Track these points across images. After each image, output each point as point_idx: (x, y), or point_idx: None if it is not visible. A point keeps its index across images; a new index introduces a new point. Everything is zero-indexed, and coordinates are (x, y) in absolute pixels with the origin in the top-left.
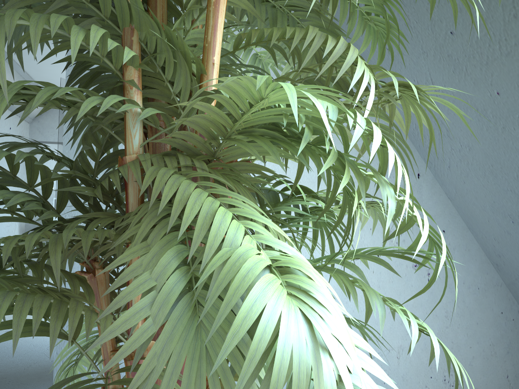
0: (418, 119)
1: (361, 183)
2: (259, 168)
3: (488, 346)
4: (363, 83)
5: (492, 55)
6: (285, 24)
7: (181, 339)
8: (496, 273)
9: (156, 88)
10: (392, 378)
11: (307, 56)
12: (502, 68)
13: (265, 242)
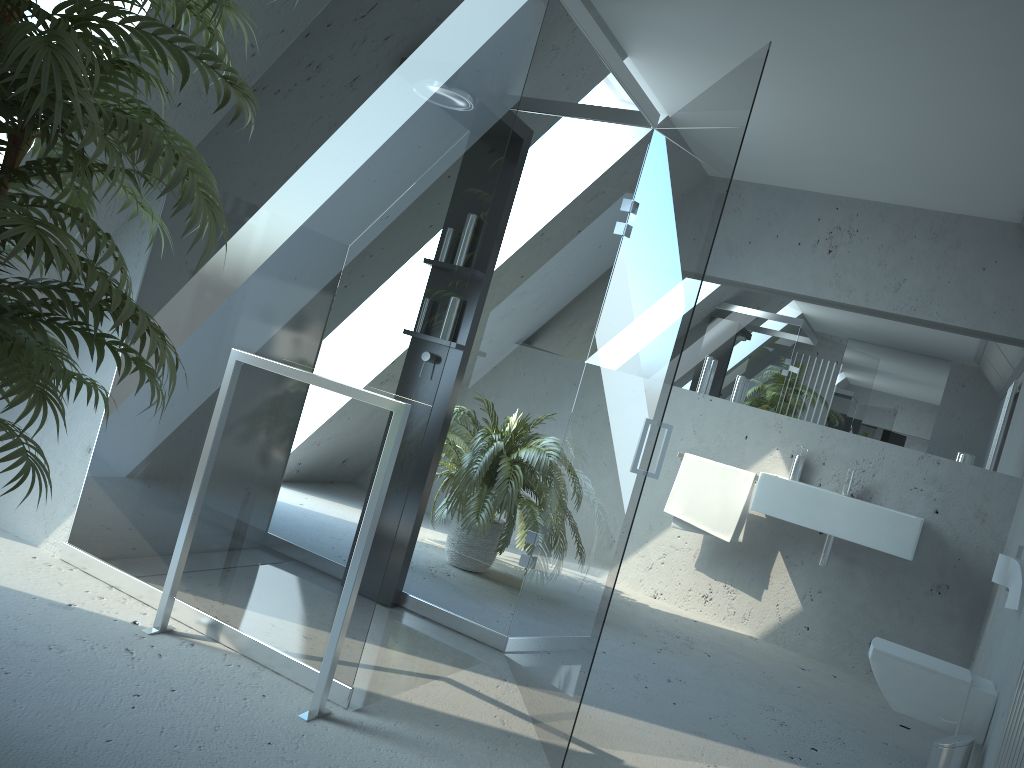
0: None
1: None
2: None
3: None
4: None
5: None
6: None
7: None
8: None
9: None
10: None
11: None
12: None
13: None
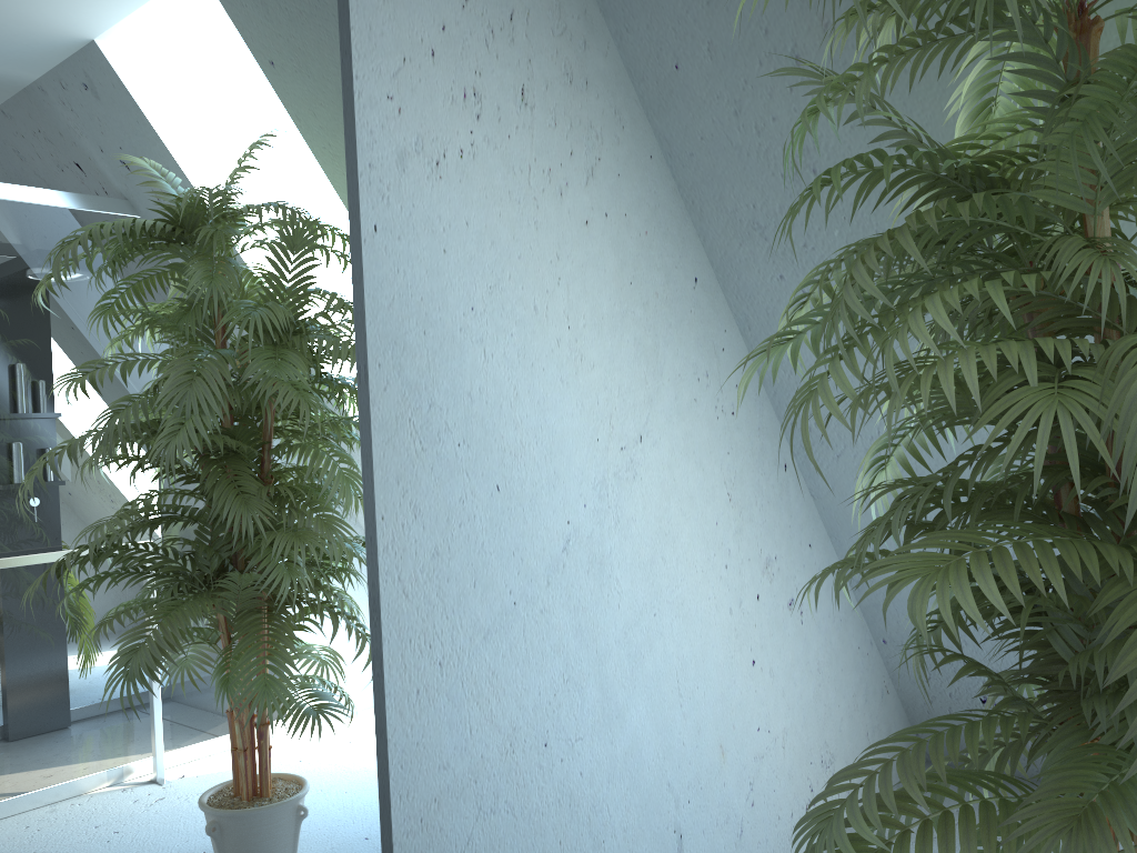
0: None
1: None
2: None
3: (852, 698)
4: None
5: None
6: None
7: None
8: (852, 594)
9: None
10: (780, 780)
11: None
12: None
13: None
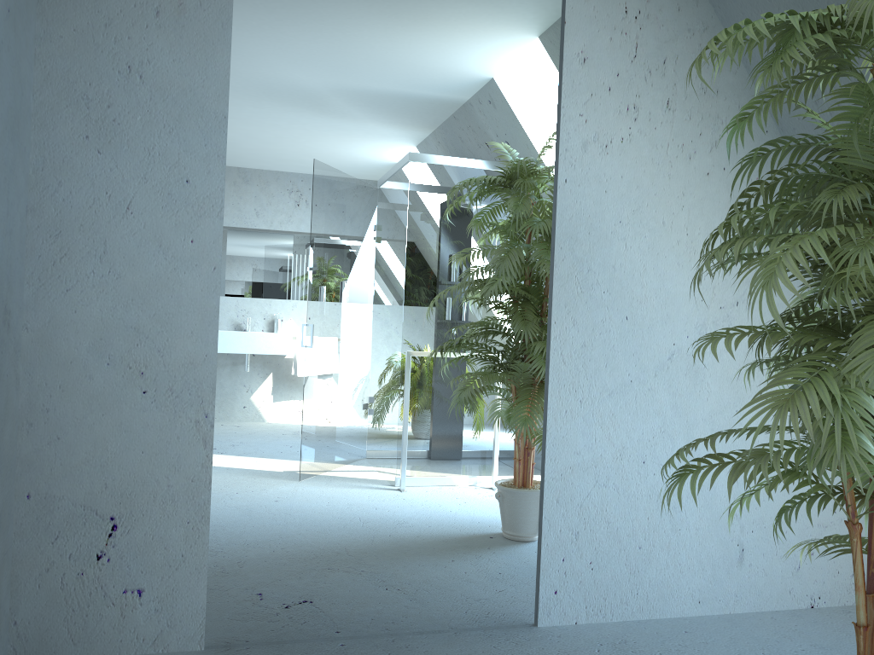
0: None
1: None
2: None
3: None
4: None
5: None
6: None
7: None
8: None
9: None
10: (842, 548)
11: None
12: None
13: None
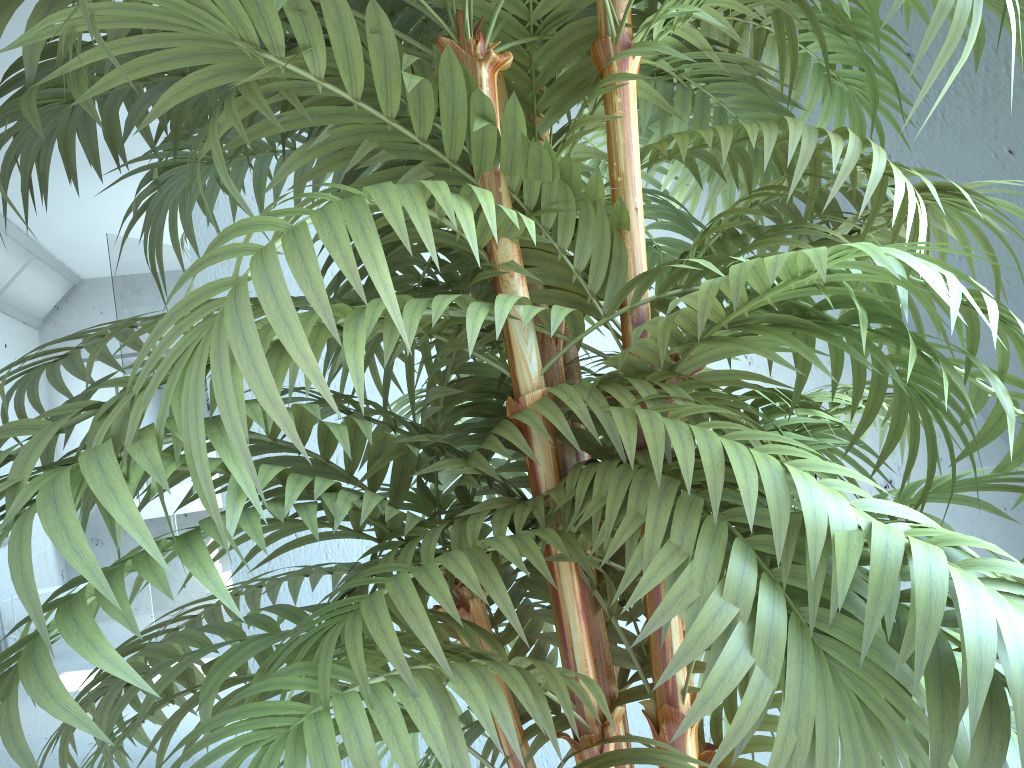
0: (962, 241)
1: (957, 378)
2: (741, 377)
3: None
4: (910, 206)
5: (993, 86)
6: (687, 106)
7: (819, 692)
8: None
9: (533, 265)
10: None
11: (797, 171)
12: (1015, 106)
13: (878, 511)
